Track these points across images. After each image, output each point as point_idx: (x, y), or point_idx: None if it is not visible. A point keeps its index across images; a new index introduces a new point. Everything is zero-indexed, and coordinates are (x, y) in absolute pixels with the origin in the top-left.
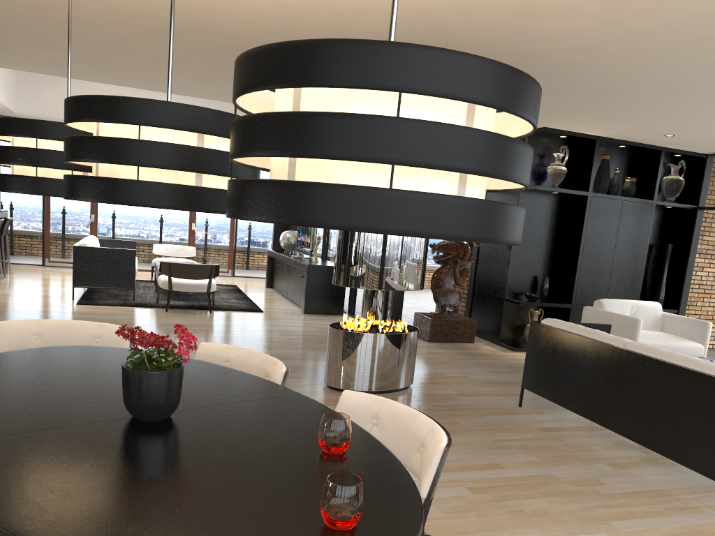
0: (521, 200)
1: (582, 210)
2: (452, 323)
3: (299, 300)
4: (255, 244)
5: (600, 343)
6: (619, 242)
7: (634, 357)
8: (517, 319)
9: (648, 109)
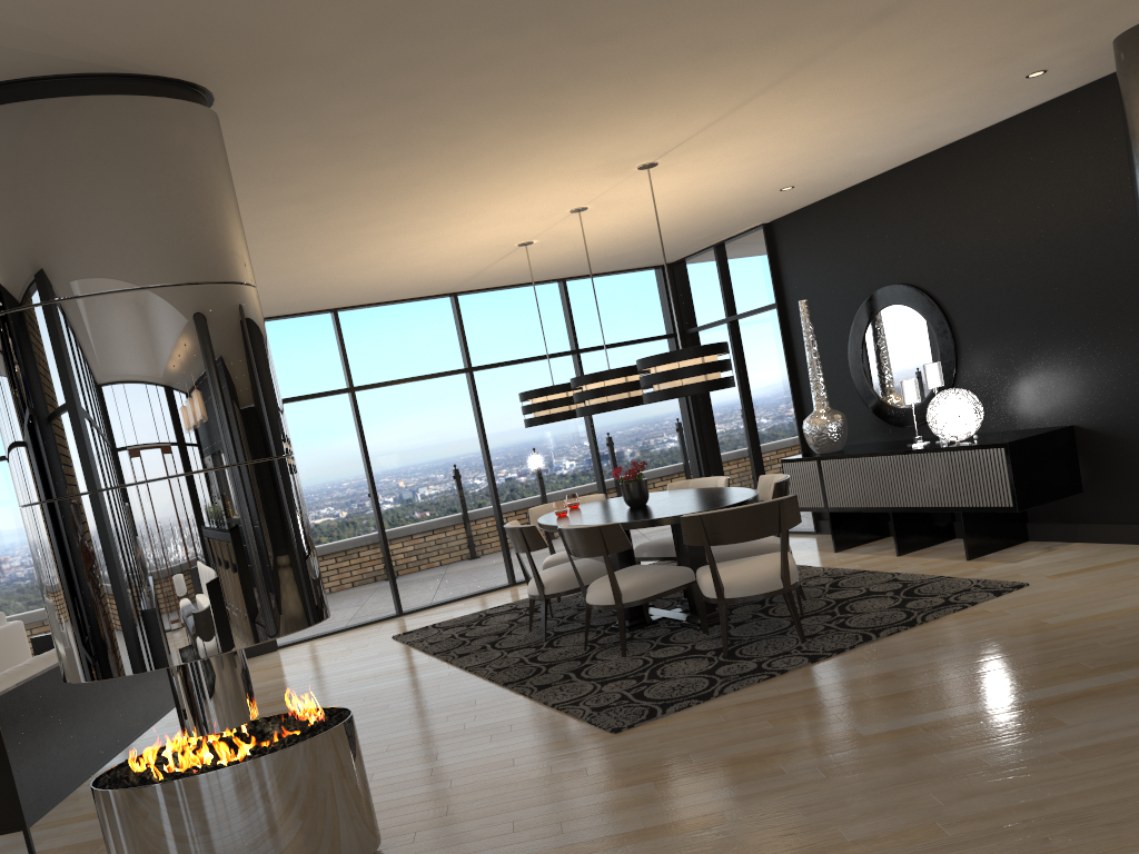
0: None
1: None
2: None
3: None
4: None
5: None
6: None
7: None
8: None
9: None
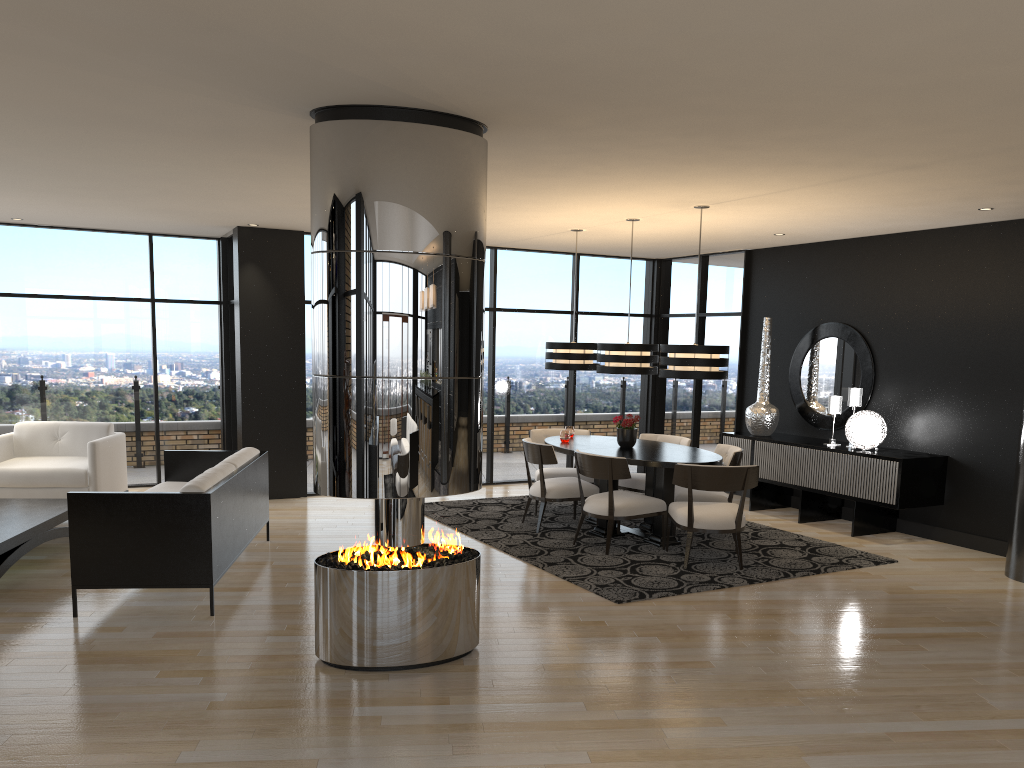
0: None
1: None
2: None
3: None
4: None
5: (239, 472)
6: None
7: (248, 470)
8: None
9: None
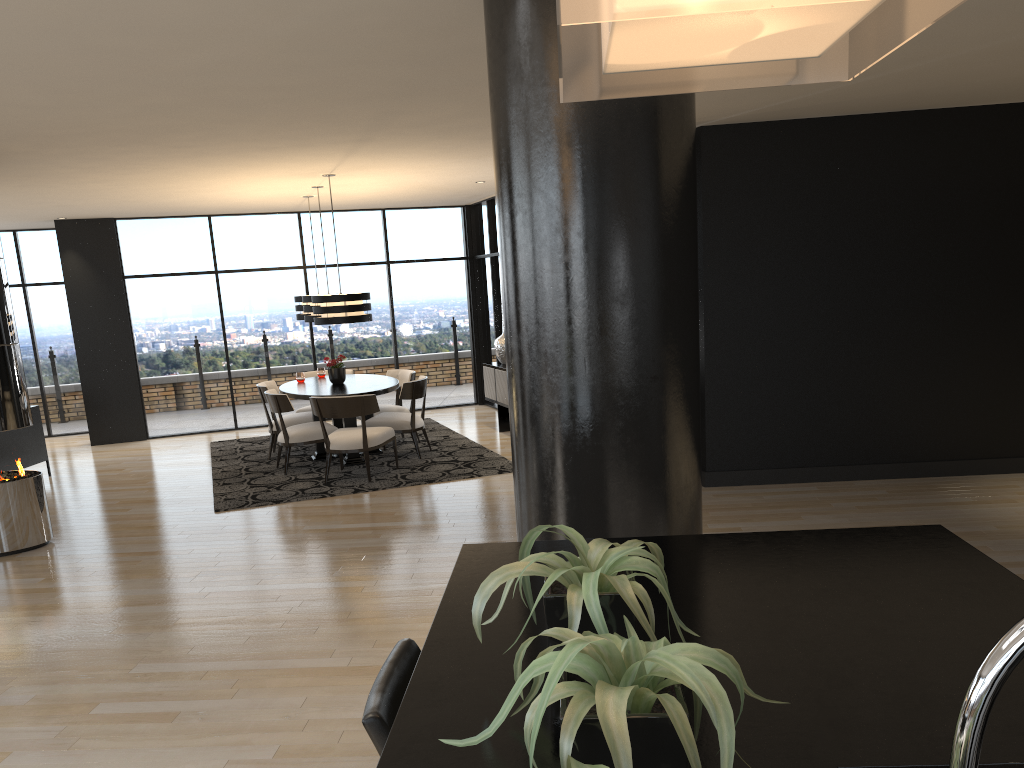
0: None
1: None
2: None
3: None
4: None
5: None
6: None
7: None
8: None
9: None
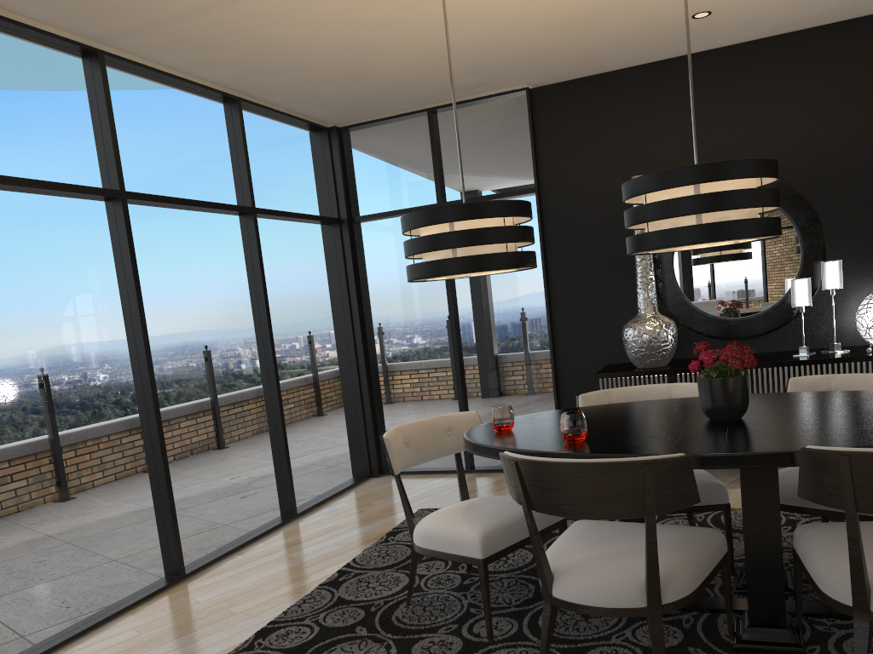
0: None
1: None
2: None
3: None
4: None
5: None
6: None
7: None
8: None
9: None
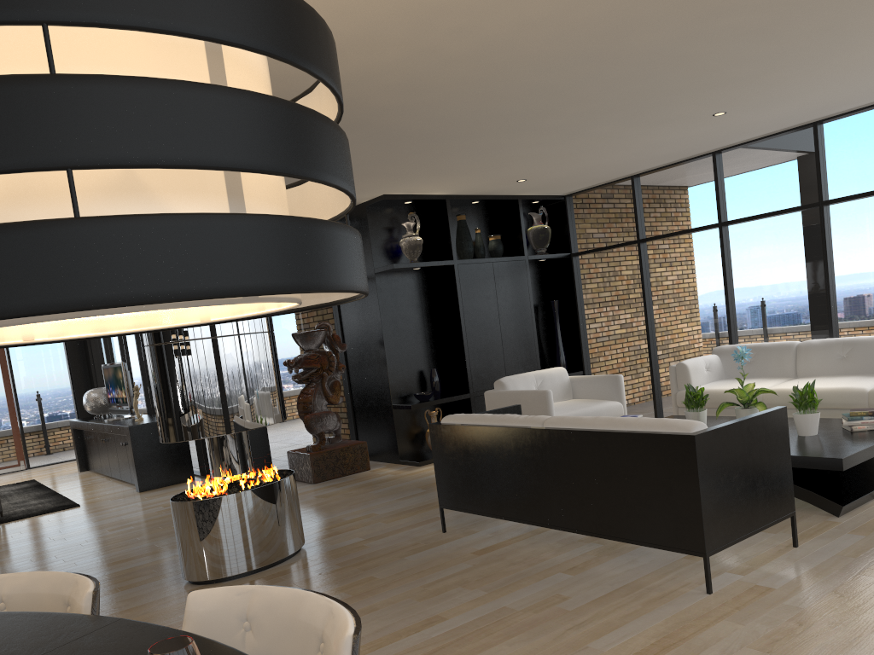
0: (381, 285)
1: (452, 282)
2: (338, 452)
3: (129, 476)
4: (51, 418)
5: (515, 428)
6: (502, 310)
7: (557, 435)
8: (414, 427)
9: (492, 153)
